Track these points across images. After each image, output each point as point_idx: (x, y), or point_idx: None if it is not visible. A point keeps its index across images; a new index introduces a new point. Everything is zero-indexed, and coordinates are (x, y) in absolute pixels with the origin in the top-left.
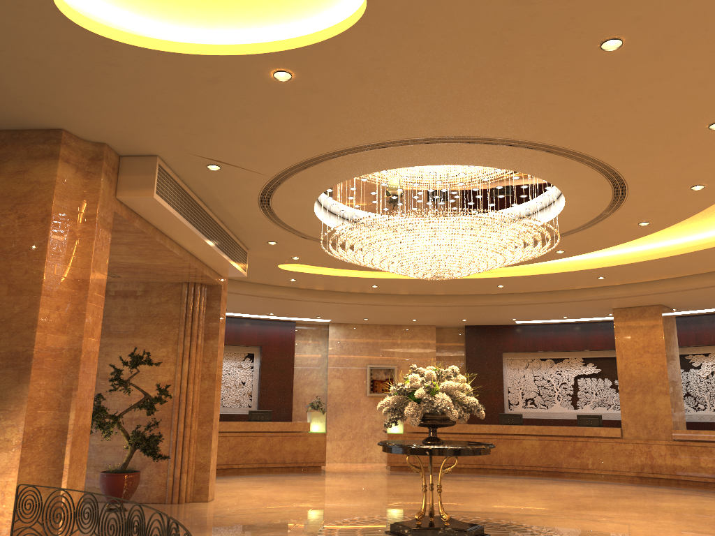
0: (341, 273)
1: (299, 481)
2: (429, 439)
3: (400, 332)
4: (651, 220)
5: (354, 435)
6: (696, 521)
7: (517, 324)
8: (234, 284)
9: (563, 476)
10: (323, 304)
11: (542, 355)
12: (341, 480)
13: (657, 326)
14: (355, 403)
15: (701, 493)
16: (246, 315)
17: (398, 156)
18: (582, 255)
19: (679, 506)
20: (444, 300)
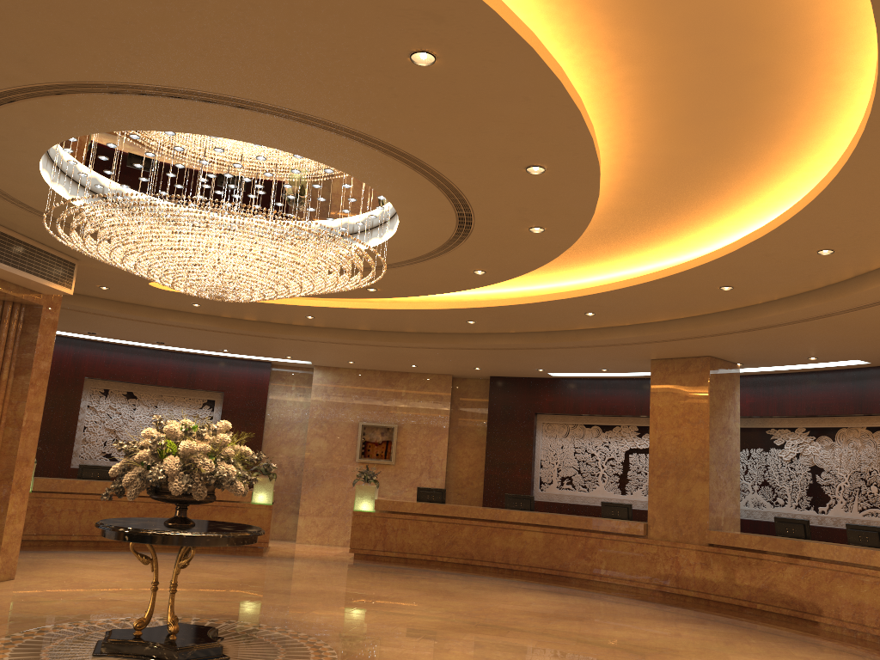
0: None
1: (190, 564)
2: (170, 519)
3: (406, 382)
4: (541, 224)
5: (336, 511)
6: None
7: (555, 377)
8: (126, 308)
9: (569, 582)
10: (268, 340)
11: (587, 420)
12: (251, 567)
13: (702, 386)
14: (340, 470)
15: (707, 622)
16: (201, 352)
17: (52, 116)
18: (557, 280)
19: (625, 637)
20: (415, 339)
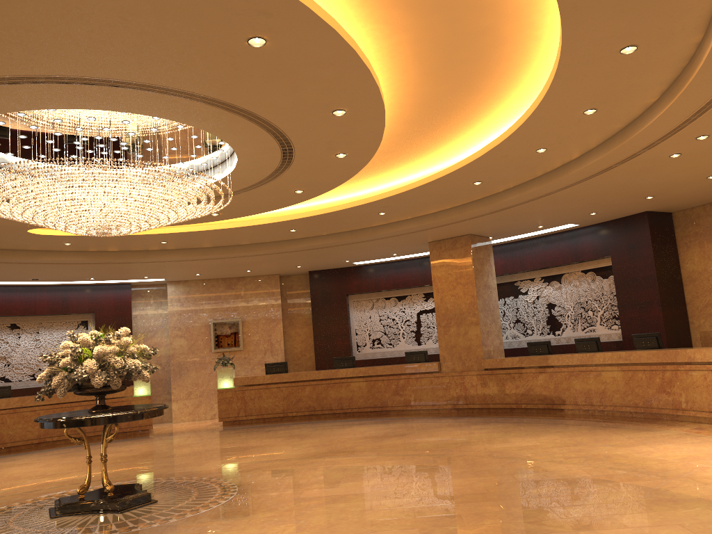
0: None
1: (95, 450)
2: (93, 408)
3: (243, 284)
4: (344, 151)
5: (201, 393)
6: (418, 458)
7: (358, 265)
8: (6, 254)
9: (389, 414)
10: (129, 265)
11: (386, 294)
12: (144, 444)
13: (467, 257)
14: (200, 361)
15: (490, 422)
16: (71, 282)
17: None
18: (355, 191)
19: (437, 440)
20: (250, 249)
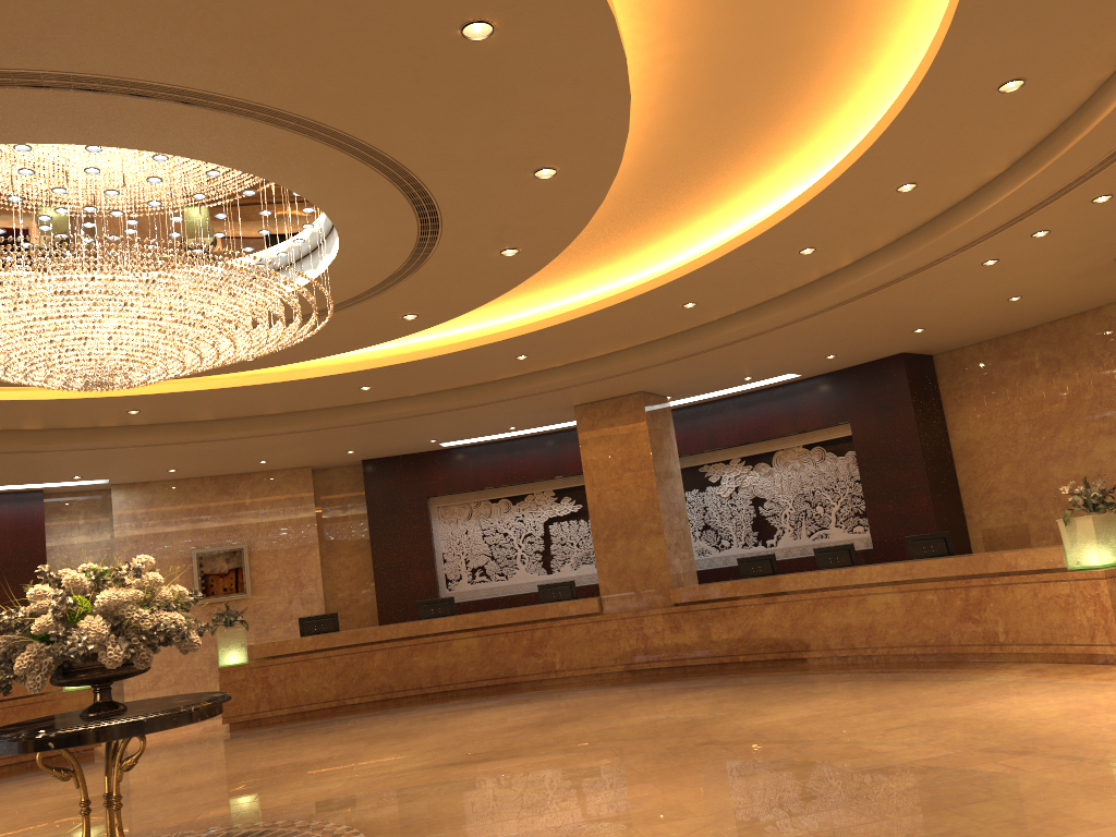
0: (43, 395)
1: (8, 795)
2: (92, 708)
3: (249, 485)
4: (518, 244)
5: (178, 677)
6: (642, 753)
7: (446, 447)
8: None
9: (519, 689)
10: (57, 455)
11: (492, 494)
12: (102, 774)
13: (639, 428)
14: None
15: (702, 687)
16: None
17: None
18: (482, 320)
19: (644, 722)
20: (282, 423)
